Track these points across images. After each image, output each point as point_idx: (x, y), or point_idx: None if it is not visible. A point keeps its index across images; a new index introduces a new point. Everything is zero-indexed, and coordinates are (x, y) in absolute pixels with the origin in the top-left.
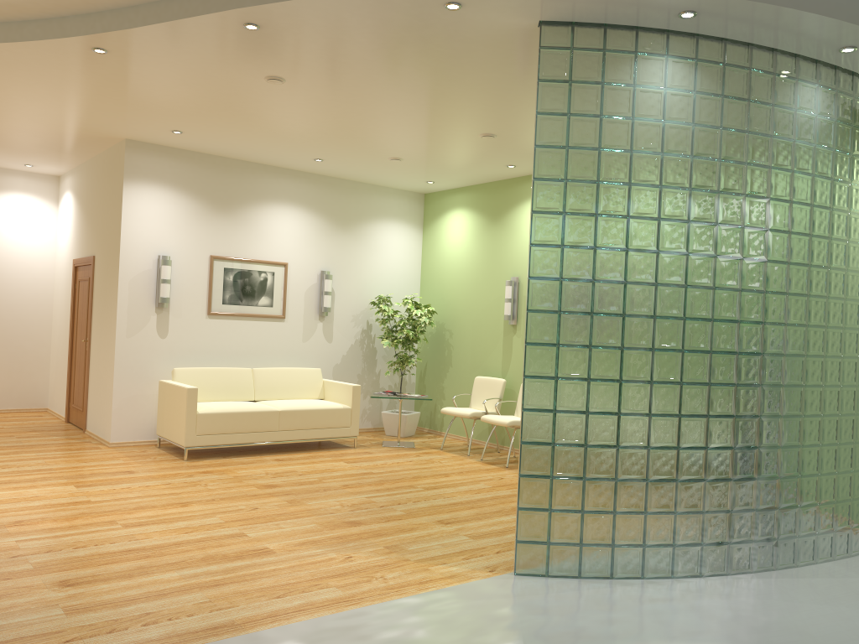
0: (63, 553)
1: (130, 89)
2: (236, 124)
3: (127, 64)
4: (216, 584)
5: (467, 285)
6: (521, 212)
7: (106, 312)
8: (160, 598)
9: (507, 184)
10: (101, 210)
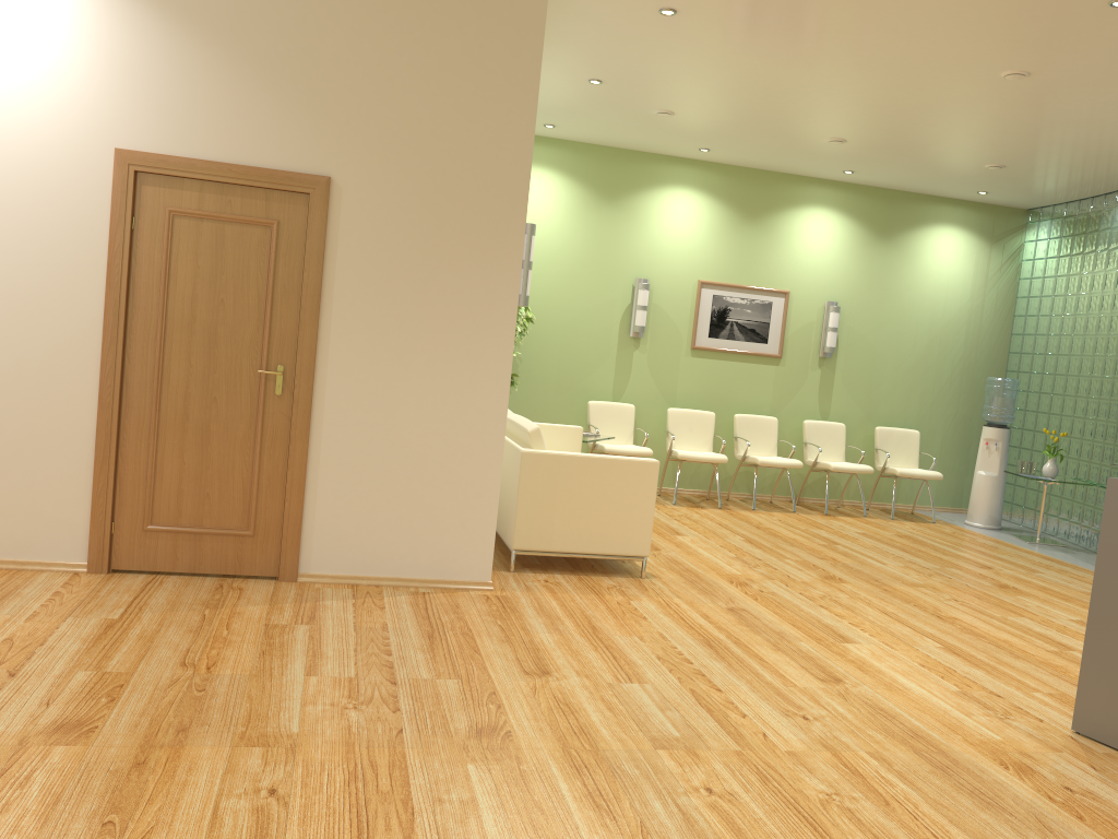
0: None
1: (924, 2)
2: (766, 48)
3: (1054, 11)
4: None
5: (553, 277)
6: (653, 199)
7: (443, 319)
8: None
9: (631, 157)
10: (381, 80)
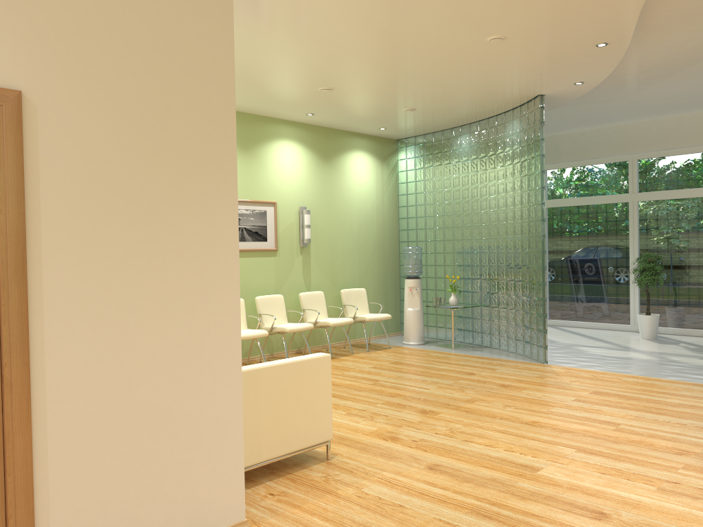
0: (699, 424)
1: None
2: (351, 3)
3: None
4: (662, 392)
5: None
6: None
7: (170, 254)
8: (700, 396)
9: None
10: None
